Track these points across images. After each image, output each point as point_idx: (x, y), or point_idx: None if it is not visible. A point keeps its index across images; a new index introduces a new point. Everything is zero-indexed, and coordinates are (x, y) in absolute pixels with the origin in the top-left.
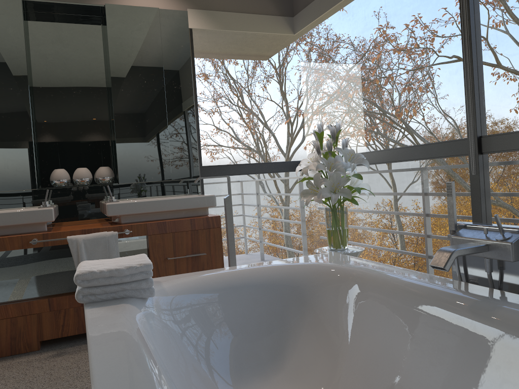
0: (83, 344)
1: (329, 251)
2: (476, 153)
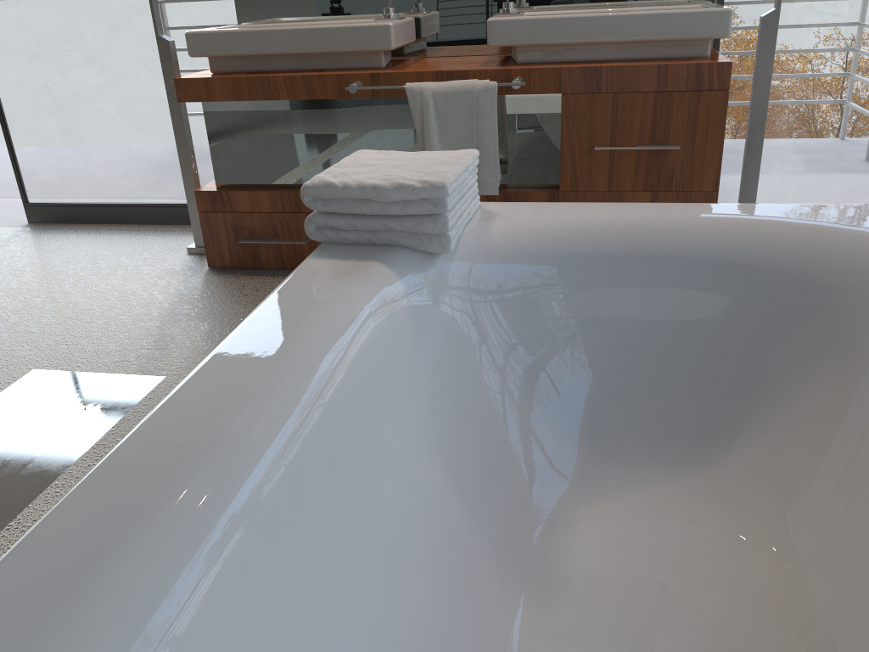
0: None
1: None
2: None
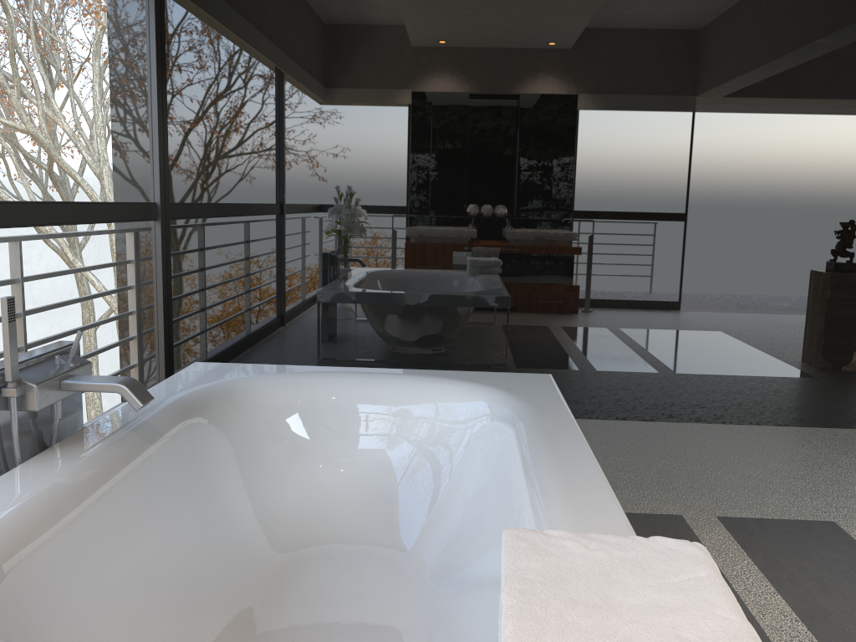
0: None
1: None
2: None
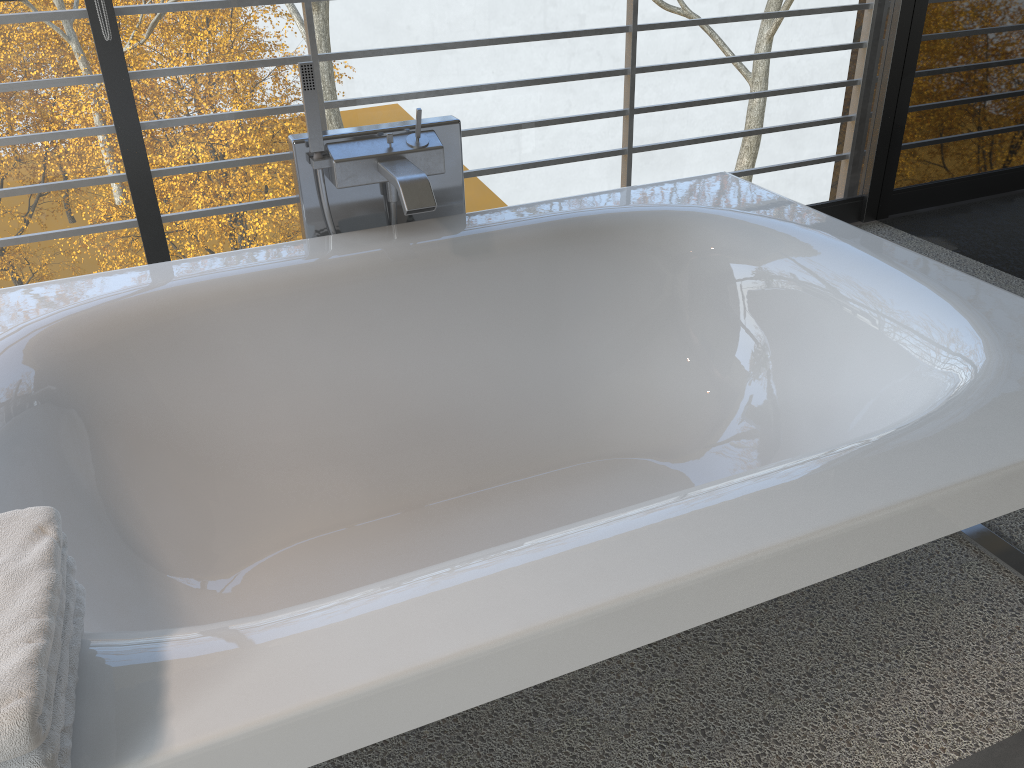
0: None
1: None
2: None
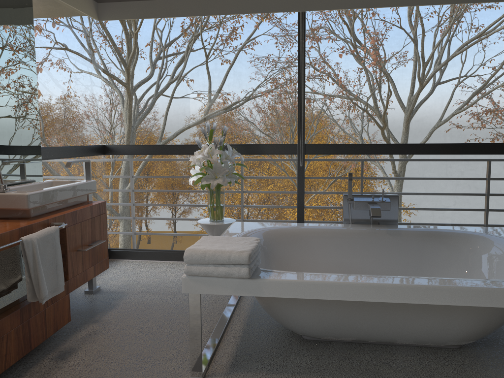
0: (31, 369)
1: (216, 222)
2: (303, 154)
